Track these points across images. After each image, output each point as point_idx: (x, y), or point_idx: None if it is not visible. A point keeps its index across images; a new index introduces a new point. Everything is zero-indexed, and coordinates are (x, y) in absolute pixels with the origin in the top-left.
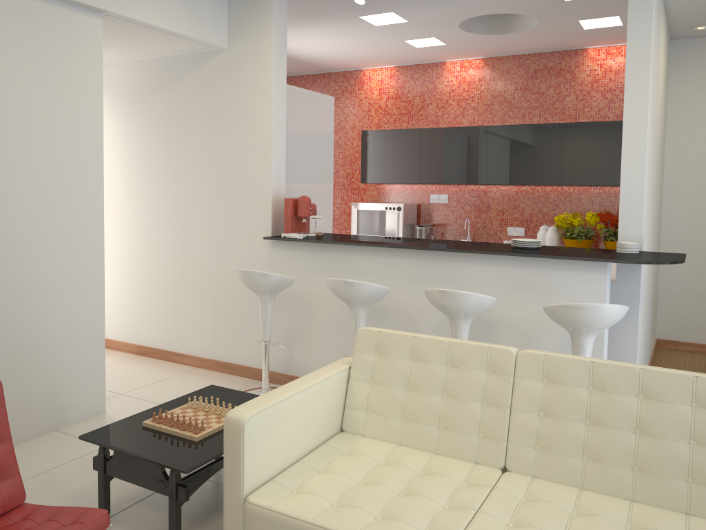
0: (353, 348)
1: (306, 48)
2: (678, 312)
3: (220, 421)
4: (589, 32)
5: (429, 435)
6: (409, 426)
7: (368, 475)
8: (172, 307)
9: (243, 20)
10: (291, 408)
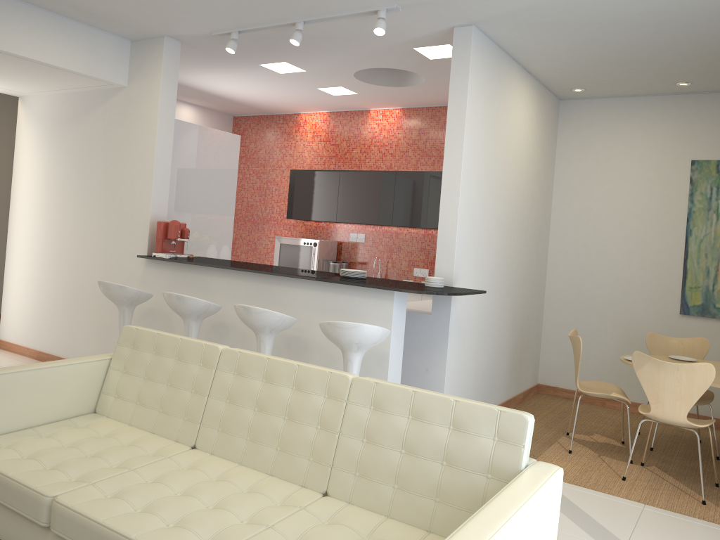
0: None
1: (234, 91)
2: (558, 359)
3: None
4: None
5: (151, 417)
6: (140, 409)
7: (76, 442)
8: (67, 317)
9: (140, 62)
10: (24, 381)
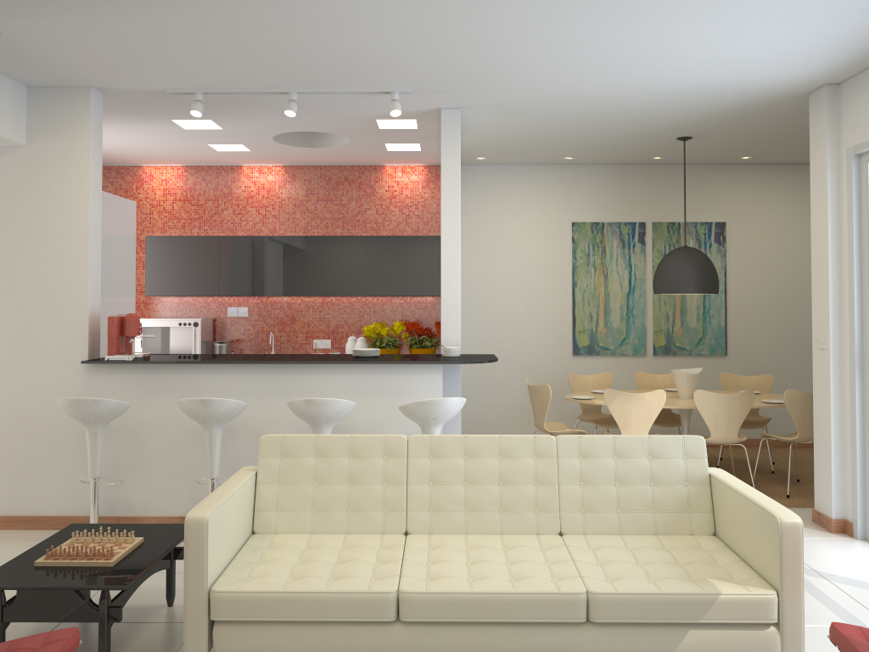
0: (208, 469)
1: None
2: (472, 411)
3: (124, 547)
4: (390, 153)
5: (340, 519)
6: (320, 515)
7: (302, 557)
8: None
9: (49, 116)
10: (229, 509)
